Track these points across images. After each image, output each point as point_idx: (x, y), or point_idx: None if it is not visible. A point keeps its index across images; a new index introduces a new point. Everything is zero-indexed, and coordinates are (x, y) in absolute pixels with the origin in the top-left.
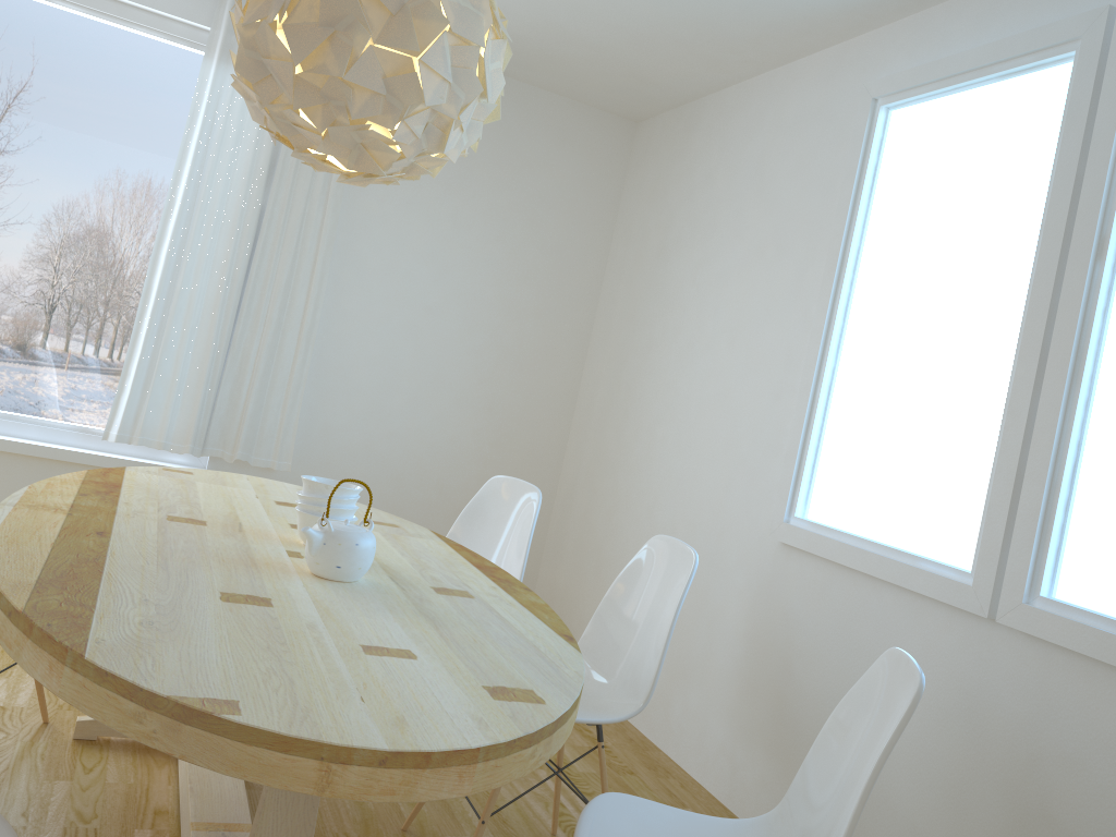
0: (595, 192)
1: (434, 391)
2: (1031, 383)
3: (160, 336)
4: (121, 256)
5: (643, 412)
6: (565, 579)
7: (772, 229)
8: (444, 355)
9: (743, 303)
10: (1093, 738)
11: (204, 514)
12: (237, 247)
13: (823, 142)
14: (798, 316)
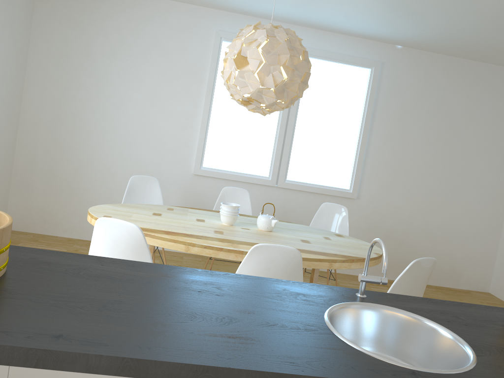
0: (27, 11)
1: None
2: (283, 134)
3: None
4: None
5: (92, 127)
6: (40, 201)
7: (169, 66)
8: None
9: (157, 91)
10: (297, 204)
11: (203, 228)
12: None
13: (192, 41)
14: (190, 102)
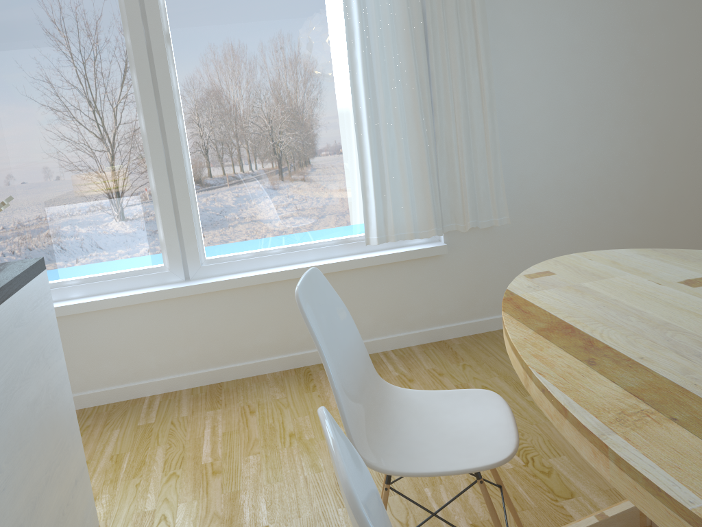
0: None
1: (596, 119)
2: None
3: (379, 149)
4: (323, 95)
5: None
6: None
7: None
8: (596, 85)
9: None
10: None
11: None
12: (414, 53)
13: None
14: None
